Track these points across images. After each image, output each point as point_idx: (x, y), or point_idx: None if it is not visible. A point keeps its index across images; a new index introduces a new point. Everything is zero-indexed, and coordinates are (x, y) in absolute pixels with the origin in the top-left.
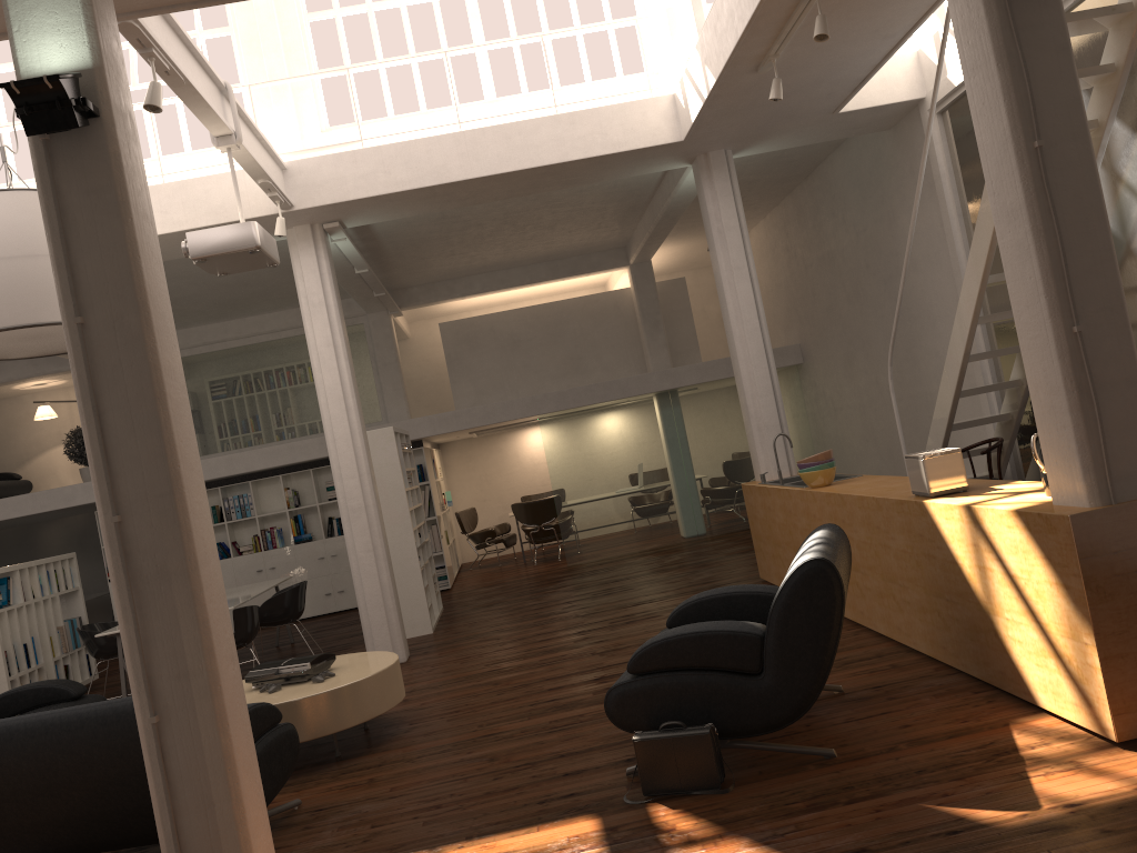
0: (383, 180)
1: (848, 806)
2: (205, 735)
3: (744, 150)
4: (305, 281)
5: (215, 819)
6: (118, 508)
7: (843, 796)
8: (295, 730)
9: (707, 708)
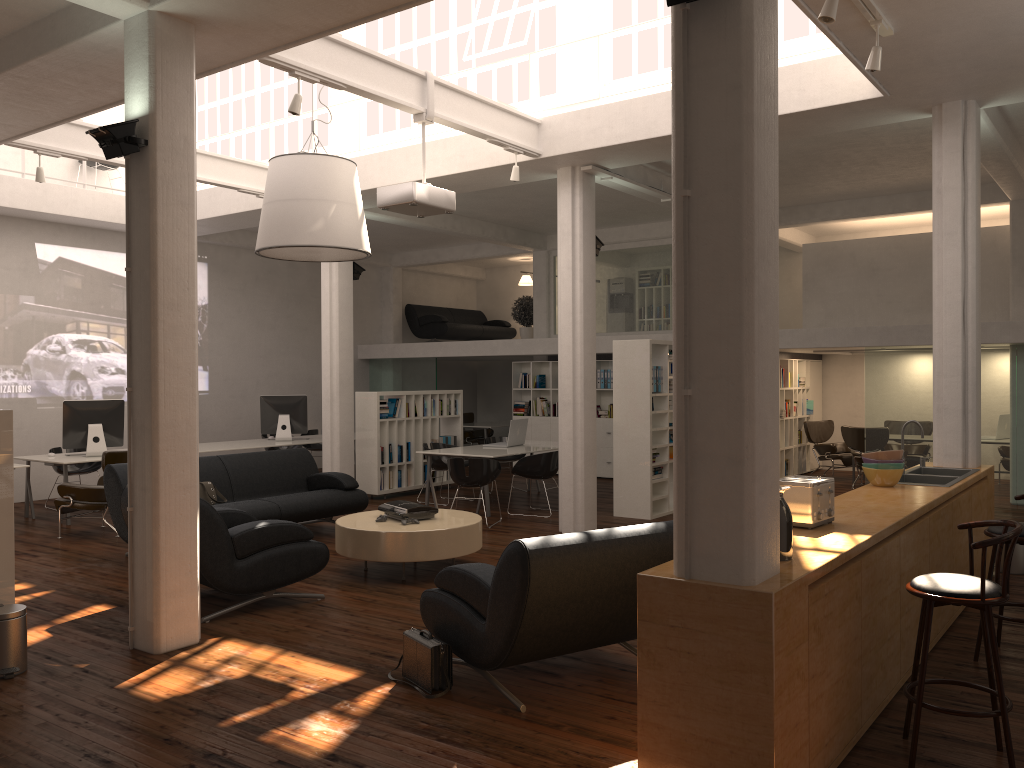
0: (606, 134)
1: (433, 741)
2: (147, 527)
3: (996, 99)
4: (561, 214)
5: (146, 576)
6: (131, 383)
7: (450, 735)
8: (326, 549)
9: (457, 631)
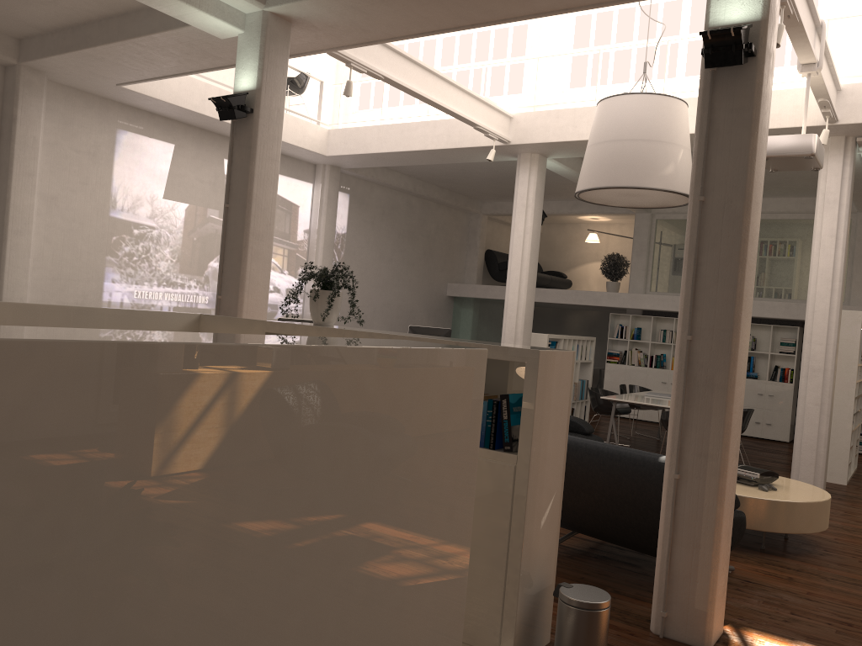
0: None
1: None
2: (707, 500)
3: None
4: (827, 182)
5: (697, 557)
6: (691, 330)
7: None
8: (745, 518)
9: None
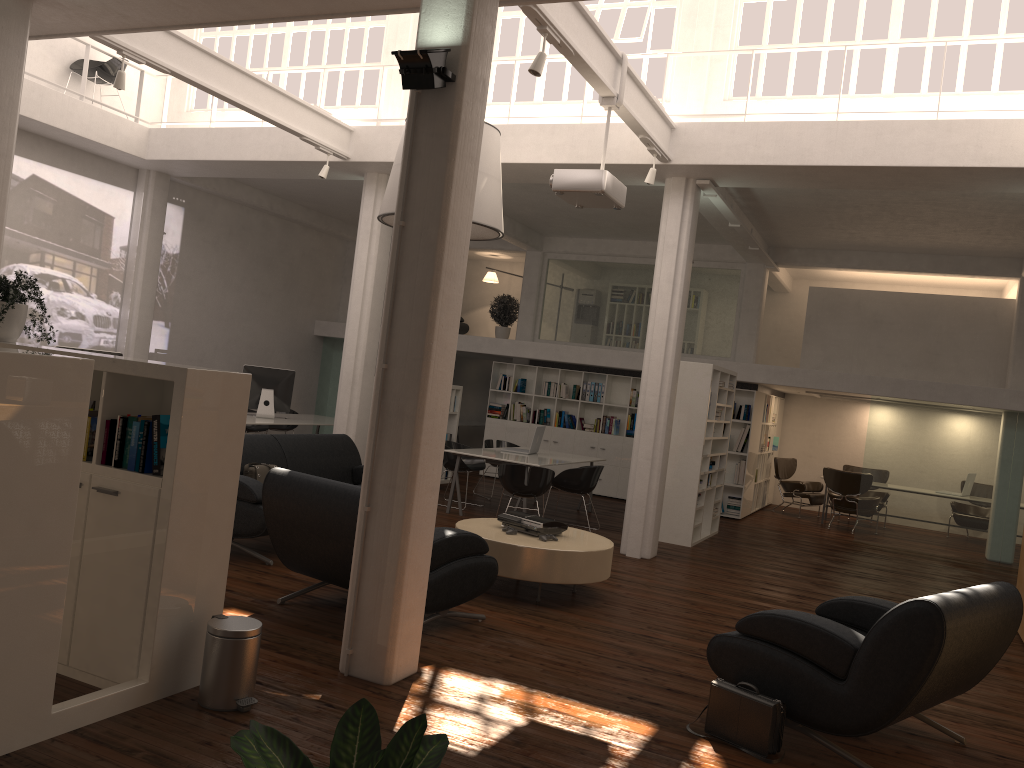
0: (751, 152)
1: None
2: (393, 533)
3: None
4: (667, 224)
5: (382, 591)
6: (387, 359)
7: None
8: (496, 564)
9: (787, 687)
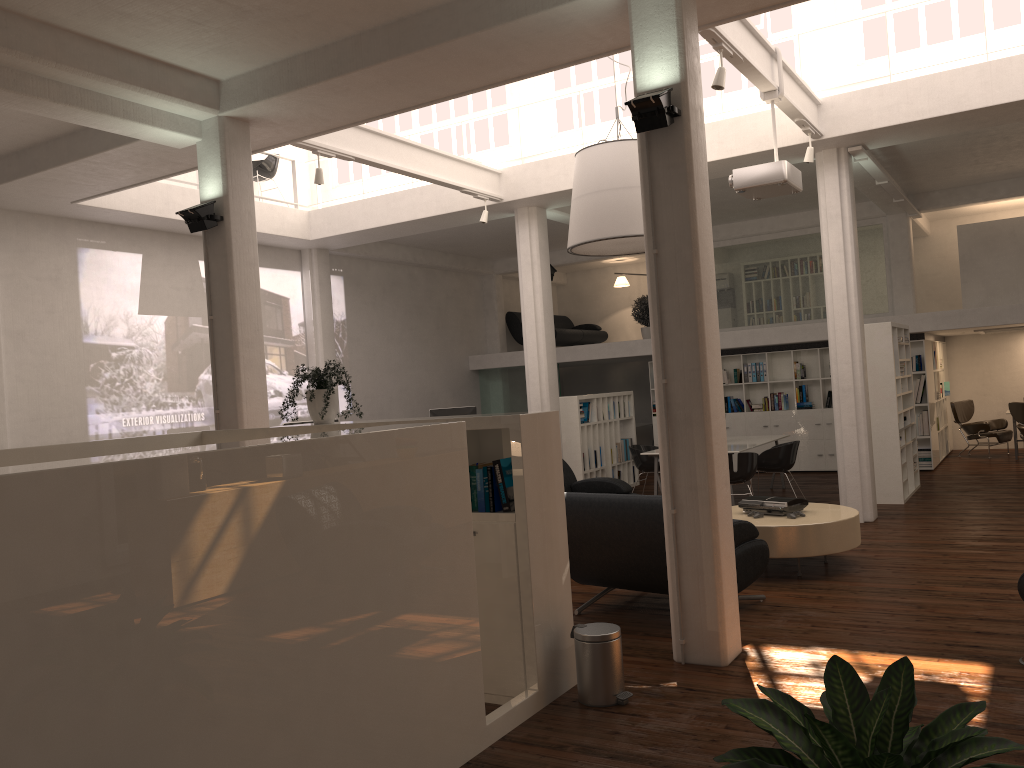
0: (905, 110)
1: None
2: (702, 529)
3: None
4: (826, 197)
5: (703, 583)
6: (665, 374)
7: None
8: (767, 546)
9: None
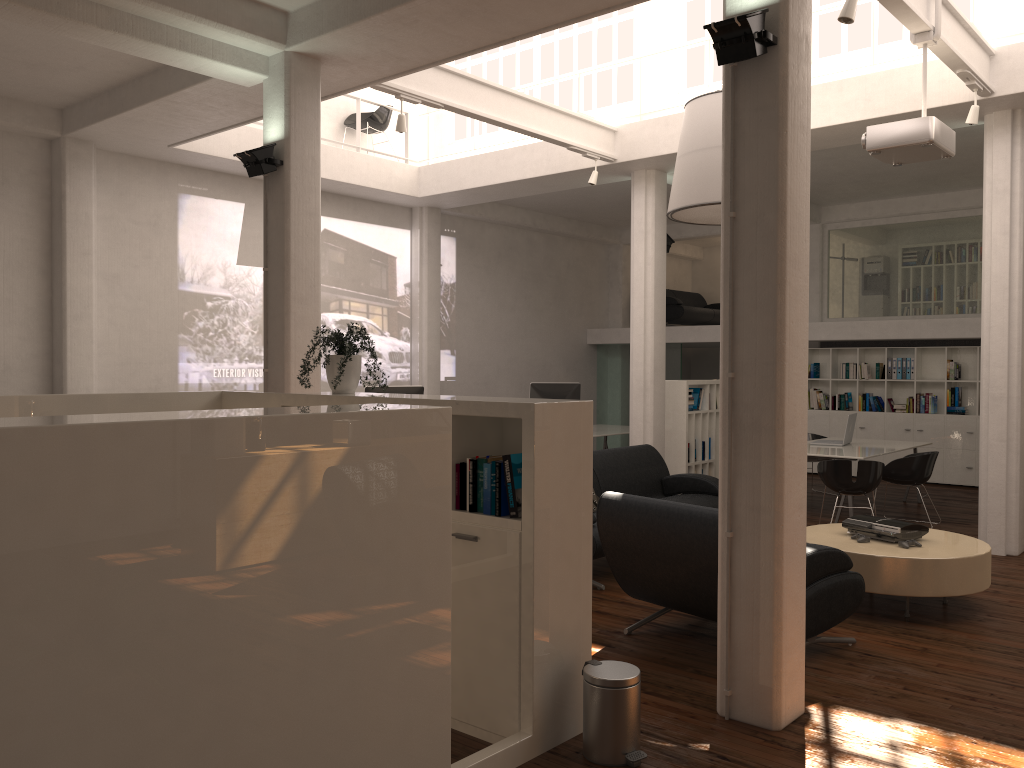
0: None
1: None
2: (763, 560)
3: None
4: (993, 167)
5: (758, 625)
6: (733, 366)
7: None
8: (862, 581)
9: None
